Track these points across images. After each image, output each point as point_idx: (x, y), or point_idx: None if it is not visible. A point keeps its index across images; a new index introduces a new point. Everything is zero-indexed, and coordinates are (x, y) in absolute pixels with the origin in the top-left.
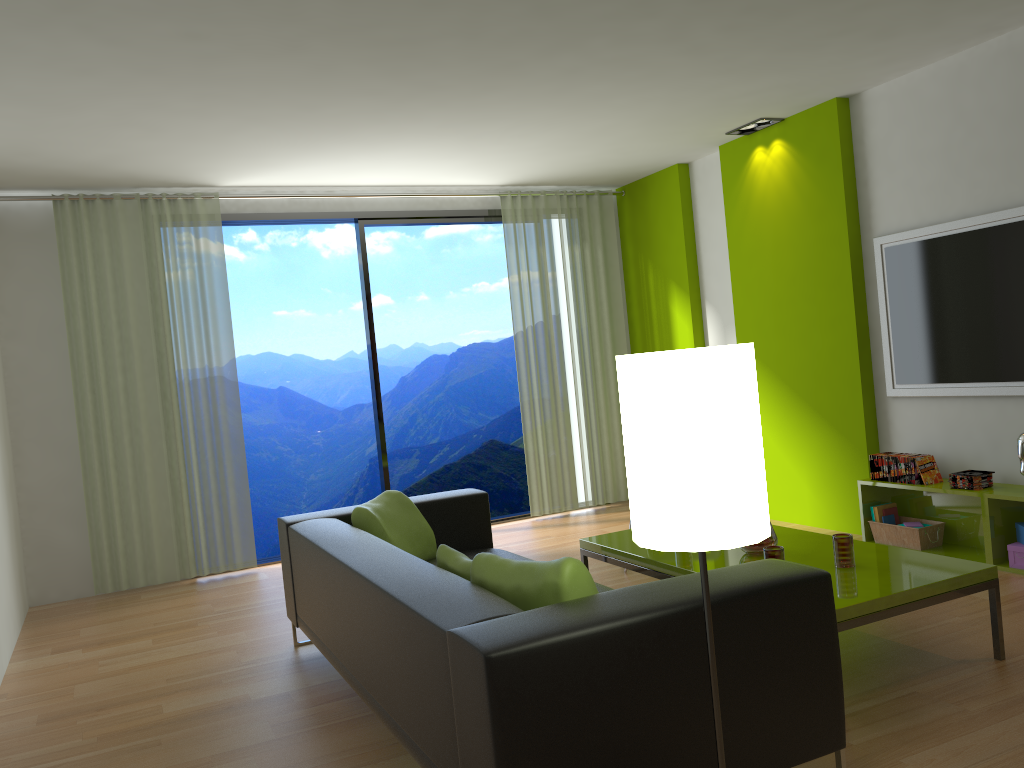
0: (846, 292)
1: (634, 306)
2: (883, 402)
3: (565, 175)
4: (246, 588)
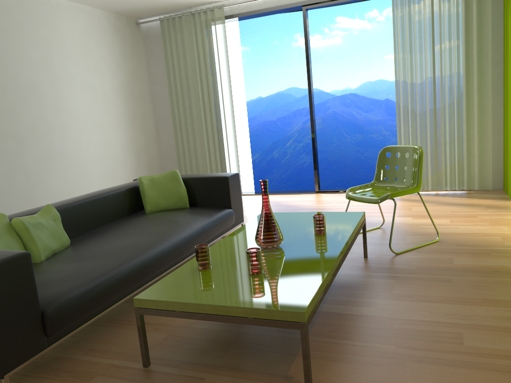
0: None
1: (505, 44)
2: None
3: None
4: None
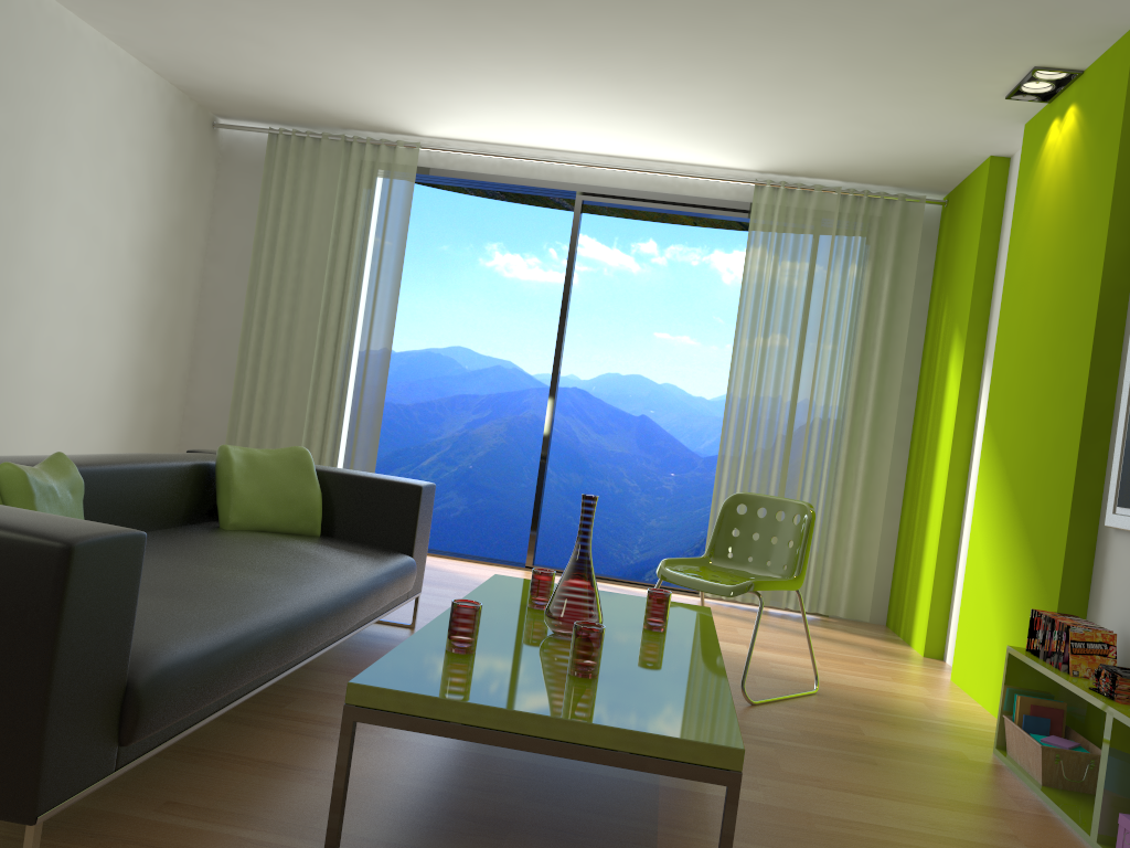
0: (1086, 344)
1: (926, 360)
2: (1105, 536)
3: (832, 162)
4: None
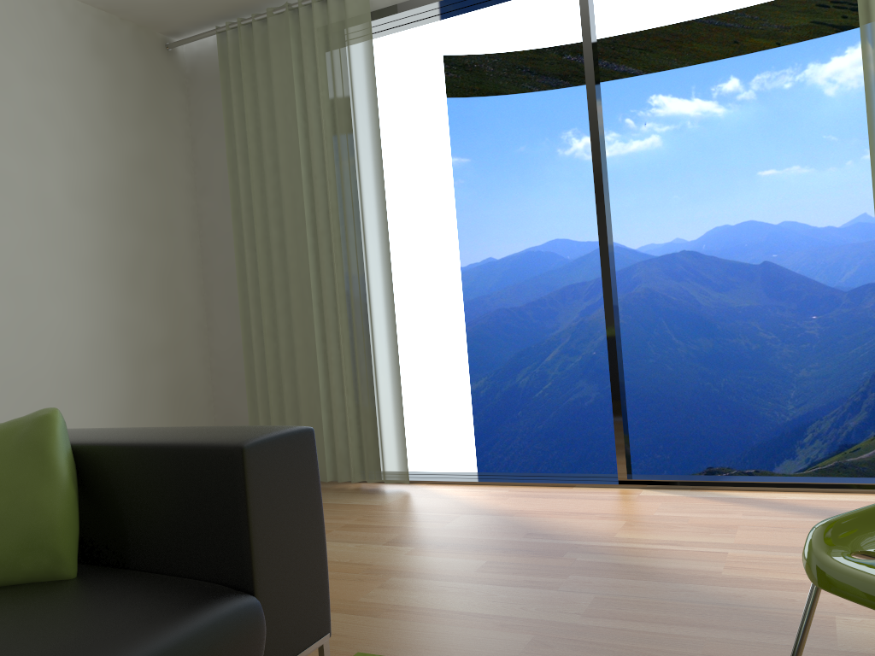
0: None
1: None
2: None
3: None
4: (332, 514)
